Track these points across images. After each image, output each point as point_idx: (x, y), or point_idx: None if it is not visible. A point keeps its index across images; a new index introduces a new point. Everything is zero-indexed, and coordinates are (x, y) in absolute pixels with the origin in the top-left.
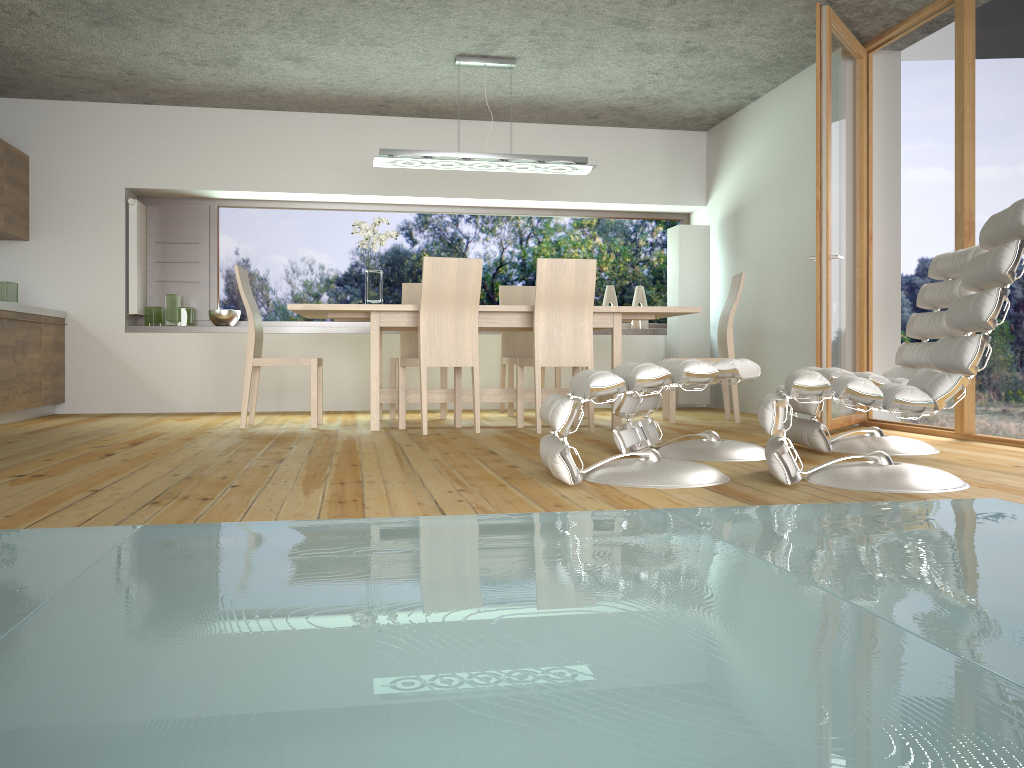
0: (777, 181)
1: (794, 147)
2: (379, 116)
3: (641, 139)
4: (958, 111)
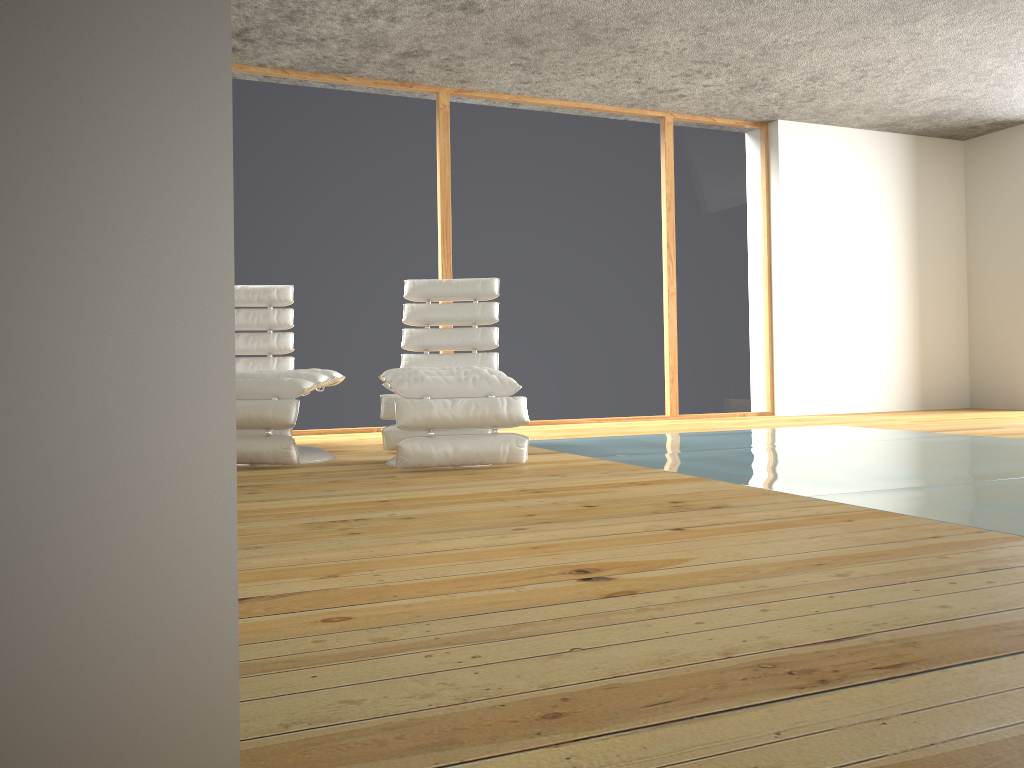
0: None
1: None
2: None
3: None
4: None
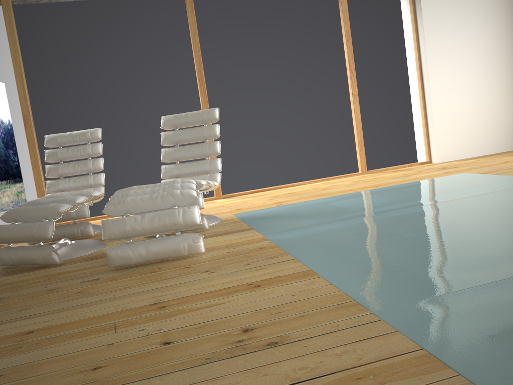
0: None
1: None
2: None
3: None
4: (16, 61)
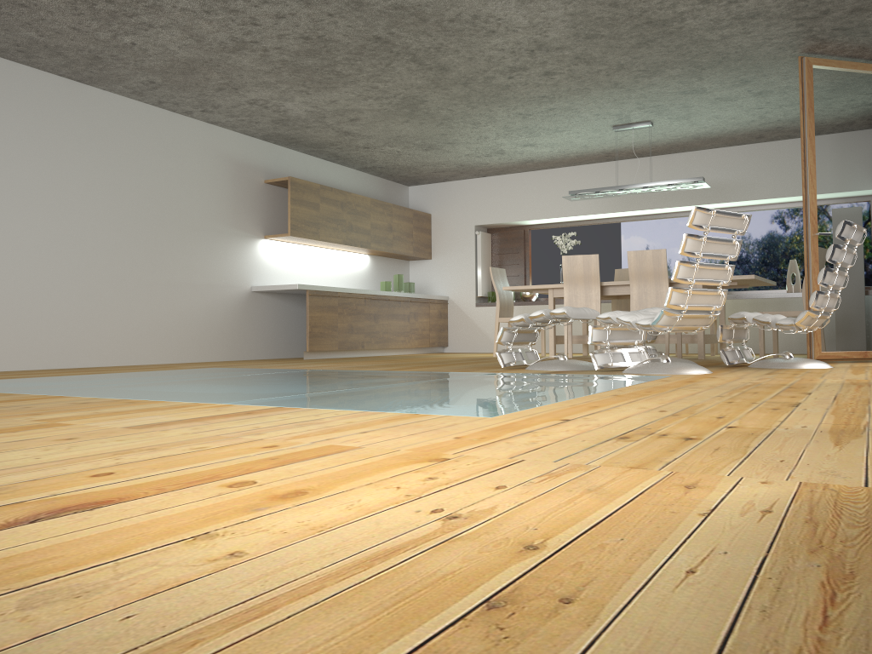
0: None
1: None
2: (613, 161)
3: None
4: None
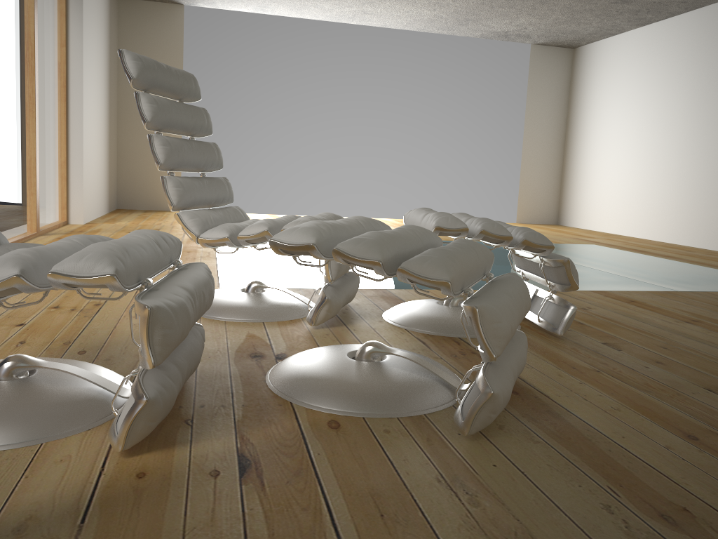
0: None
1: None
2: None
3: None
4: None
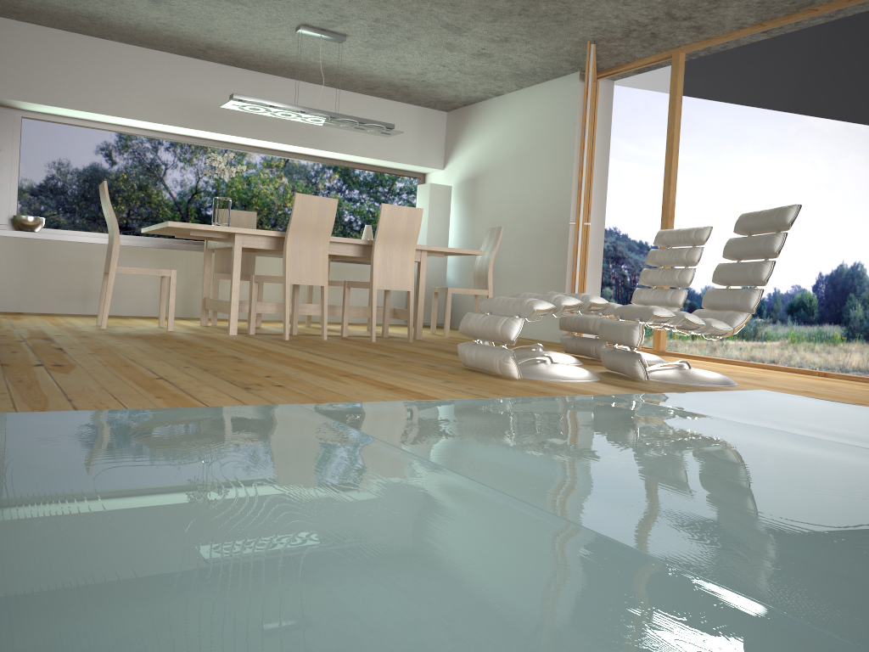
0: (515, 160)
1: (533, 137)
2: (191, 58)
3: (400, 111)
4: (669, 133)
